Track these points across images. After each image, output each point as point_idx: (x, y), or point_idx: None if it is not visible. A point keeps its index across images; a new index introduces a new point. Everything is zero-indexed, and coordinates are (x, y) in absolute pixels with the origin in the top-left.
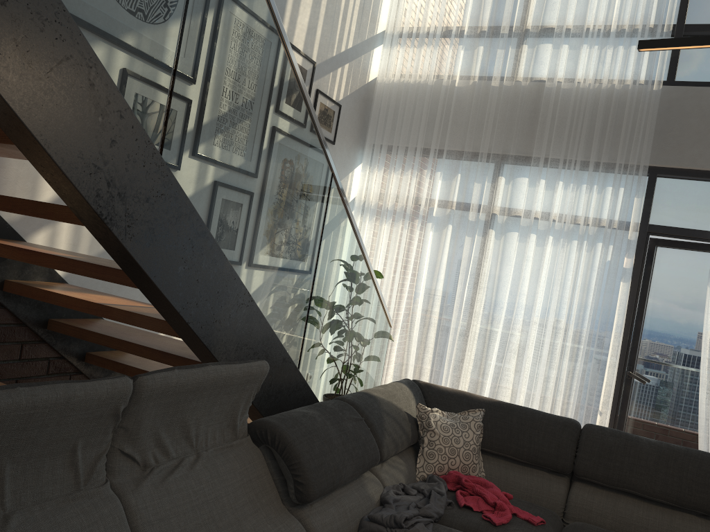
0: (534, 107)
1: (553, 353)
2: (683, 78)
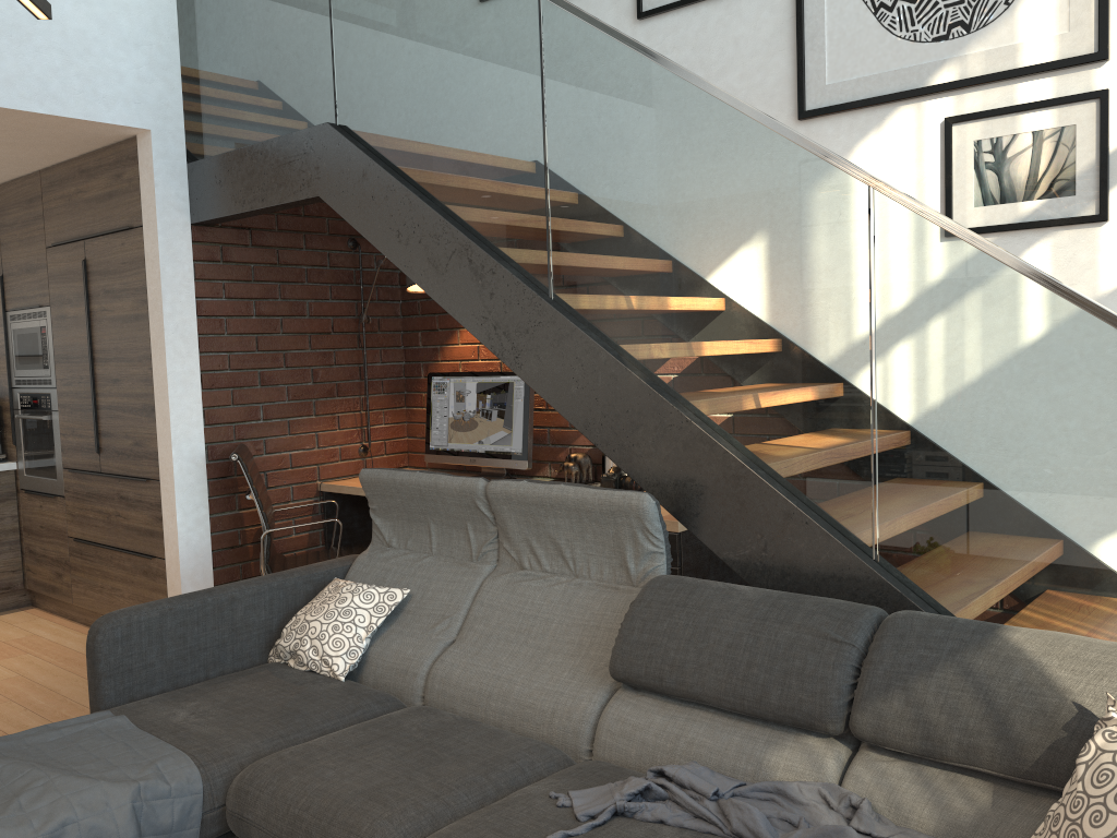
0: None
1: None
2: None
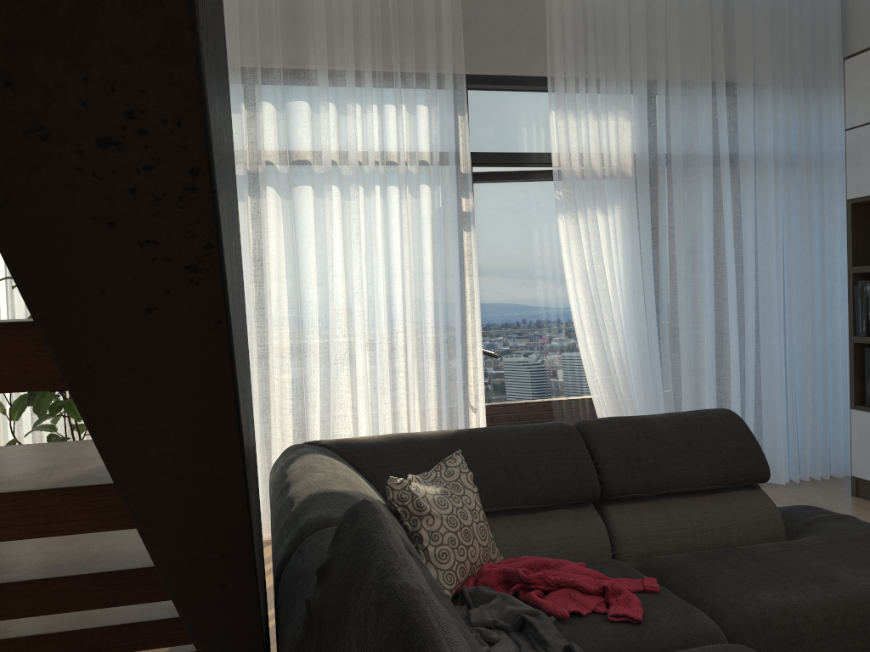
0: None
1: (395, 349)
2: None
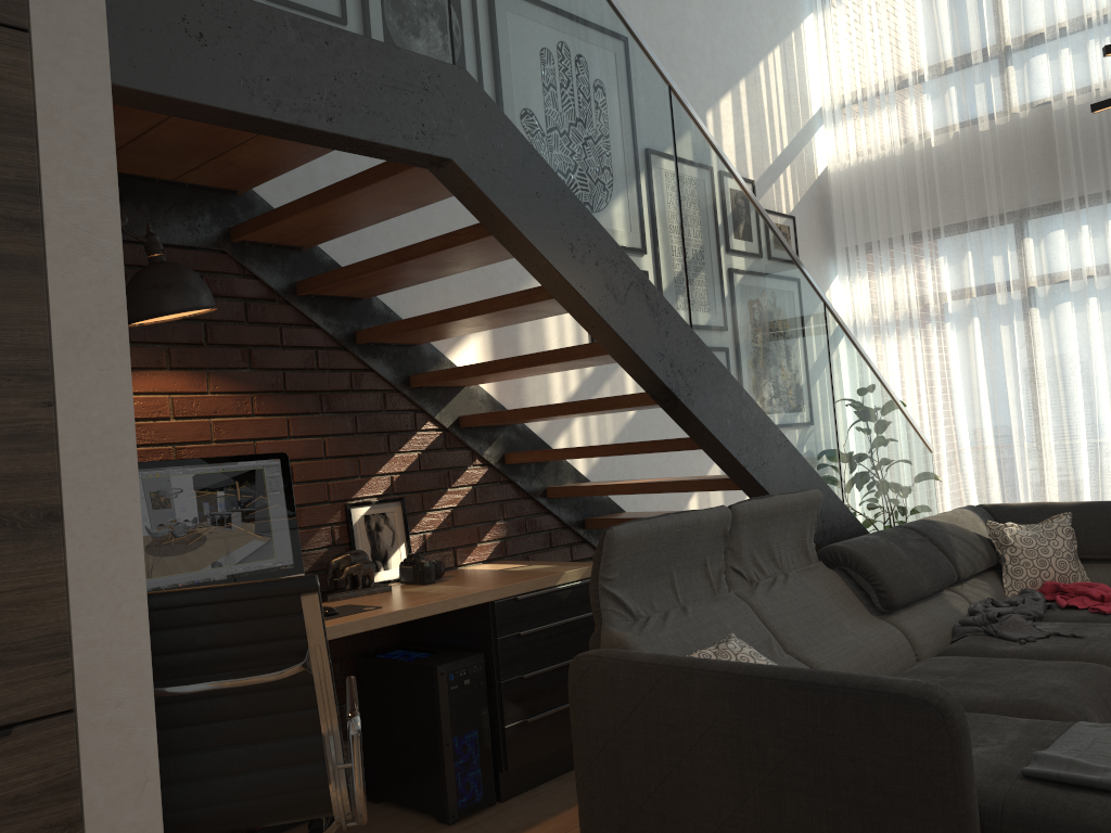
0: (1046, 139)
1: None
2: None
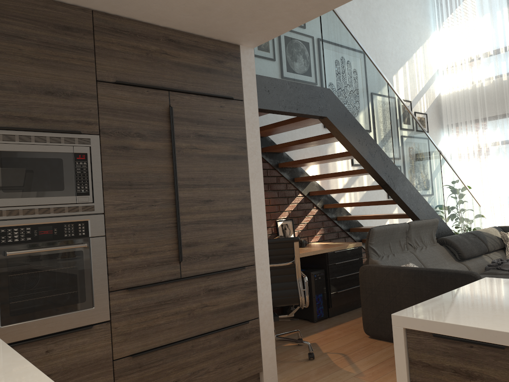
0: None
1: None
2: None
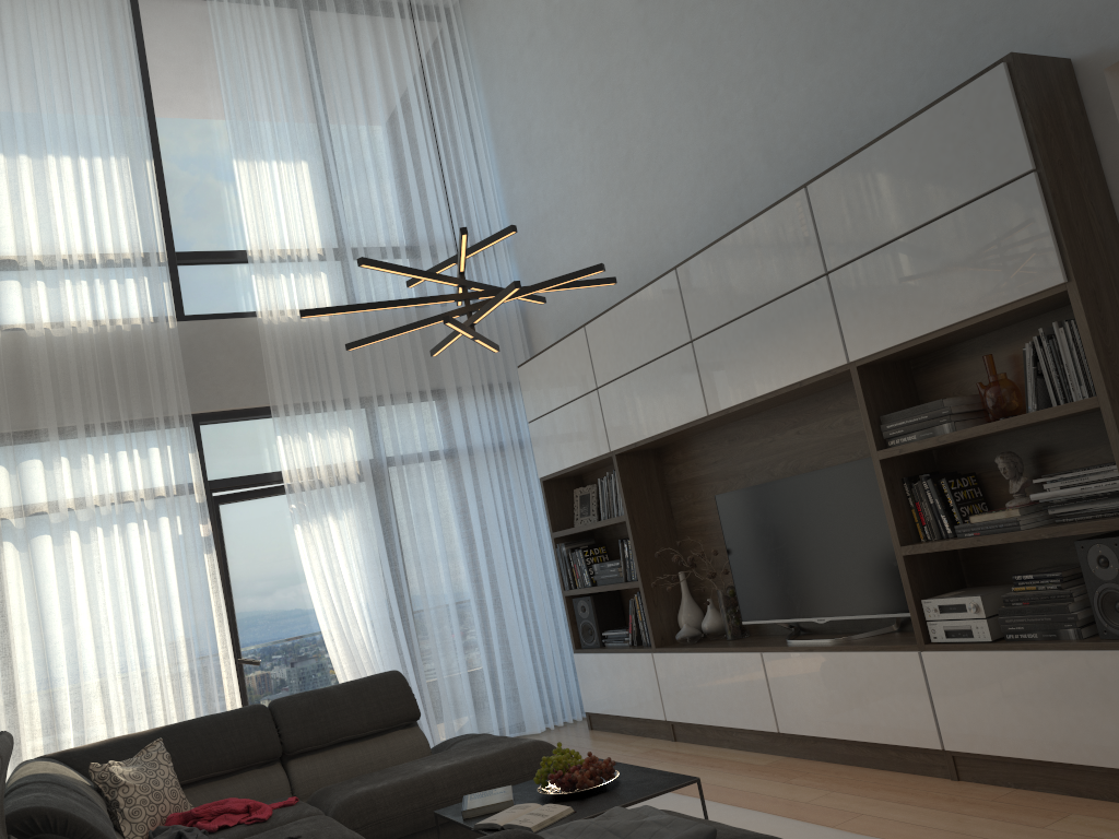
0: (16, 365)
1: (149, 673)
2: (192, 311)
